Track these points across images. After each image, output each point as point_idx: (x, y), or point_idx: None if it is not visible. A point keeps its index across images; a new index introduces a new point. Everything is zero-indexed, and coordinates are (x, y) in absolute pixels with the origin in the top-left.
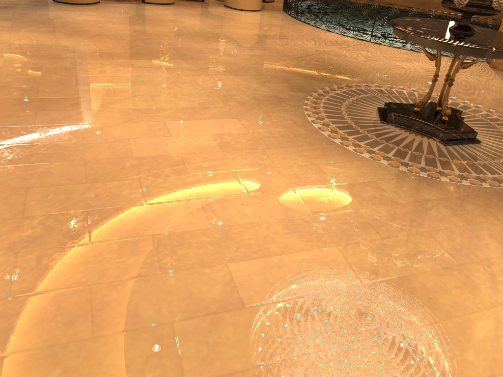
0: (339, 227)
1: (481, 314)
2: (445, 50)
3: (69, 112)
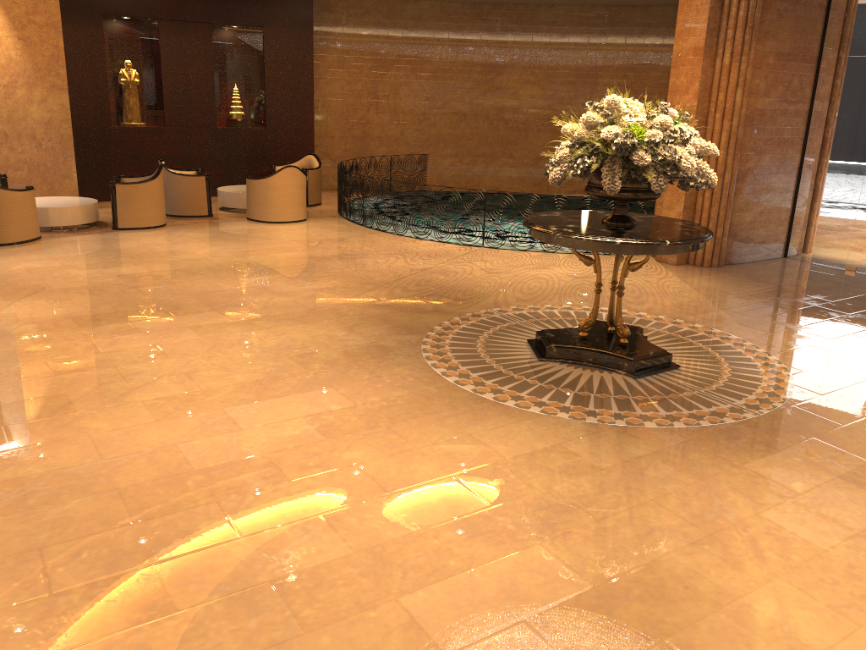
0: (535, 516)
1: (756, 593)
2: (607, 251)
3: (61, 419)
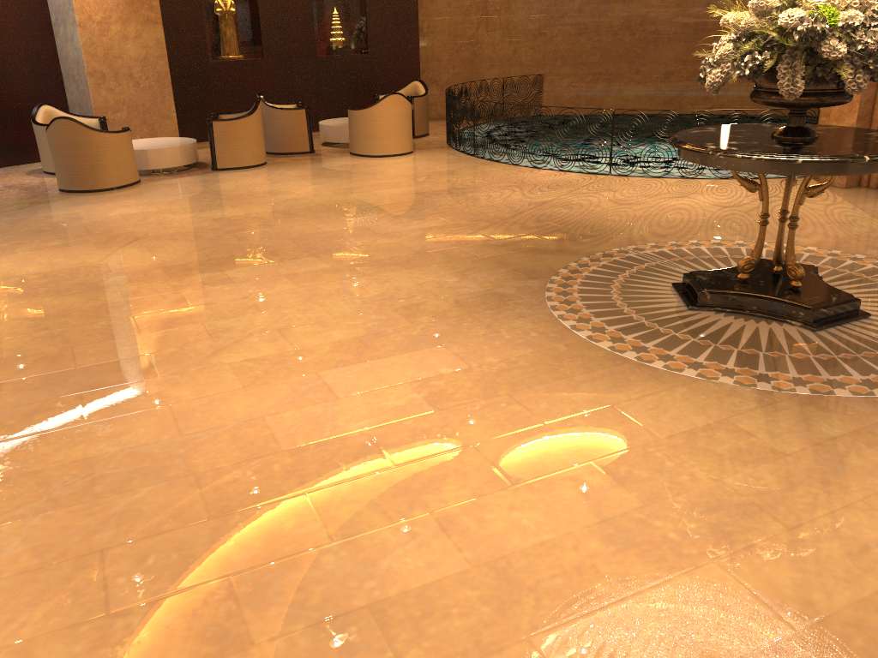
0: (704, 521)
1: None
2: (784, 173)
3: (140, 385)
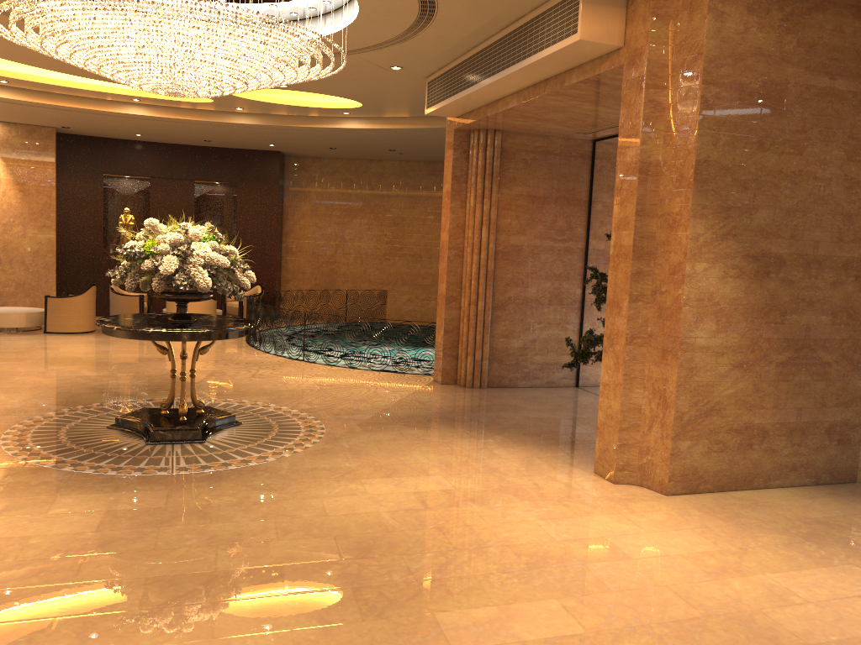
0: None
1: None
2: (116, 336)
3: None
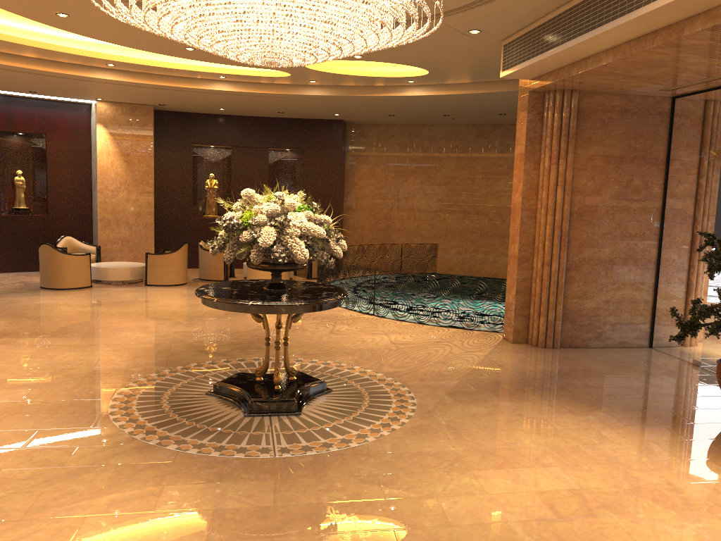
0: None
1: None
2: (215, 307)
3: None
